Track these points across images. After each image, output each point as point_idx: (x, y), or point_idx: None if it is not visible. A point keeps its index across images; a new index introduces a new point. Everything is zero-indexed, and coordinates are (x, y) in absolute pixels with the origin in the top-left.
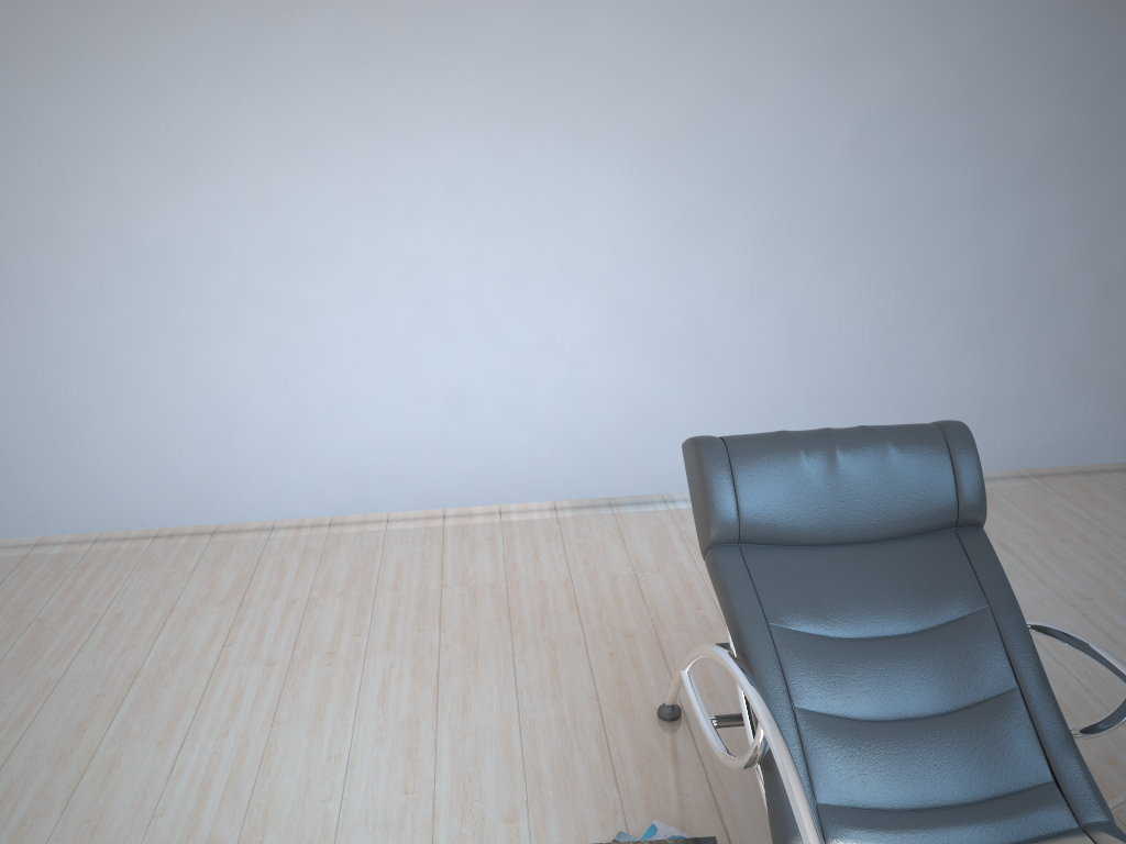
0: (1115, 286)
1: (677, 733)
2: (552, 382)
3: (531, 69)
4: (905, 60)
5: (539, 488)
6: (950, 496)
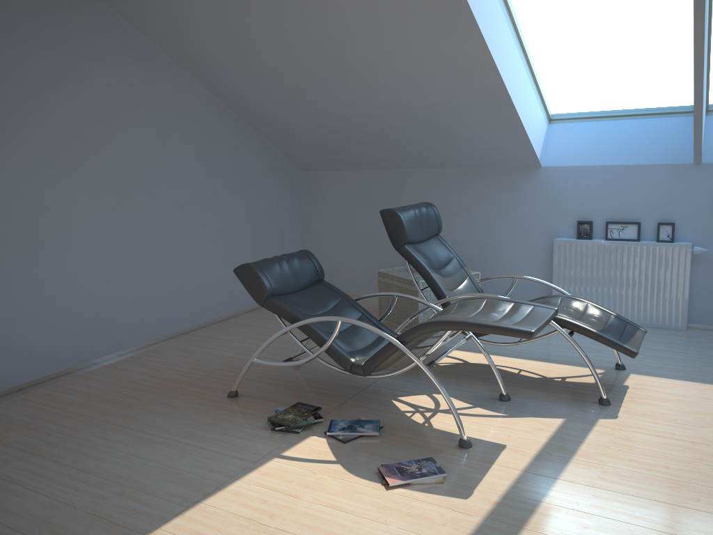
0: (260, 229)
1: (243, 397)
2: (61, 300)
3: (38, 135)
4: (185, 140)
5: (59, 363)
6: (315, 270)
